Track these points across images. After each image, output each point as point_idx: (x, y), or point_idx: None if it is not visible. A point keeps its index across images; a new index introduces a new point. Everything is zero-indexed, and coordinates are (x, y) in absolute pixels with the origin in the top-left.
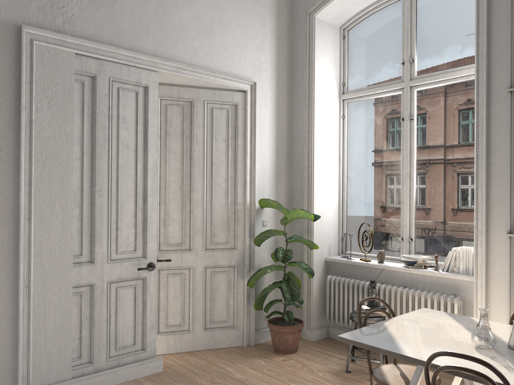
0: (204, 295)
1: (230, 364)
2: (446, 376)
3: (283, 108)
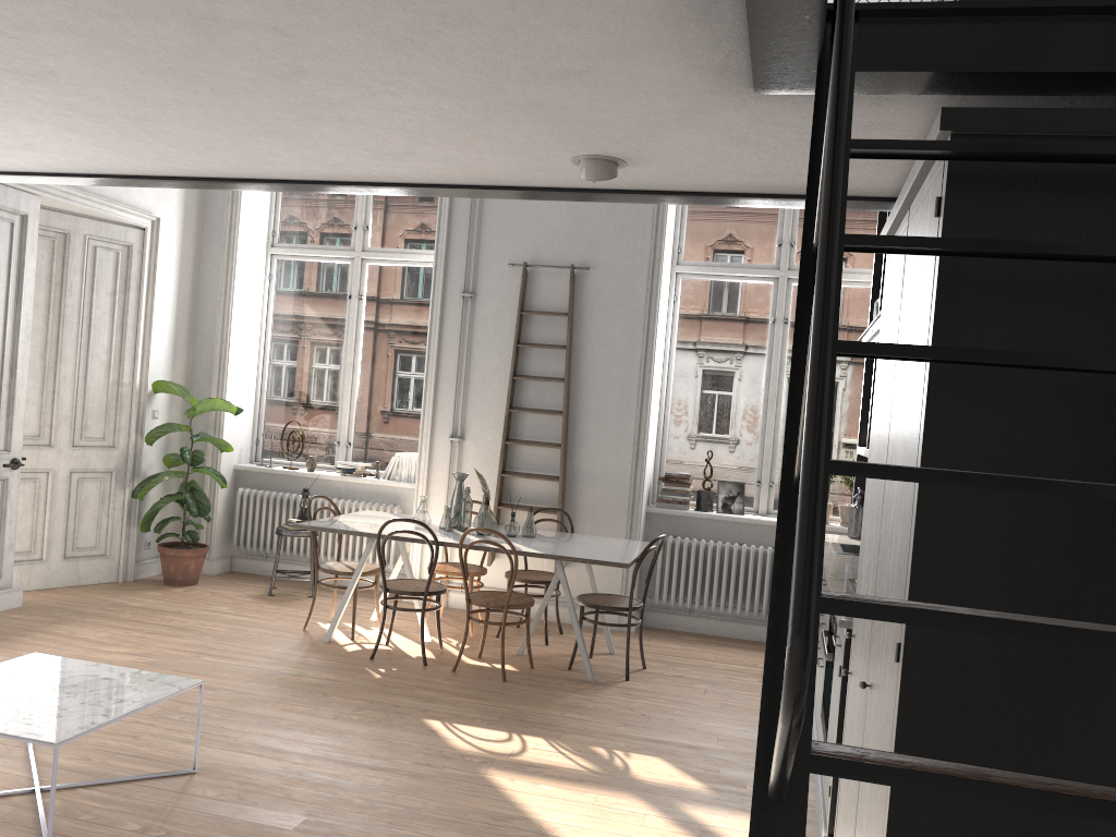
0: (67, 510)
1: (115, 597)
2: (379, 593)
3: (189, 255)
